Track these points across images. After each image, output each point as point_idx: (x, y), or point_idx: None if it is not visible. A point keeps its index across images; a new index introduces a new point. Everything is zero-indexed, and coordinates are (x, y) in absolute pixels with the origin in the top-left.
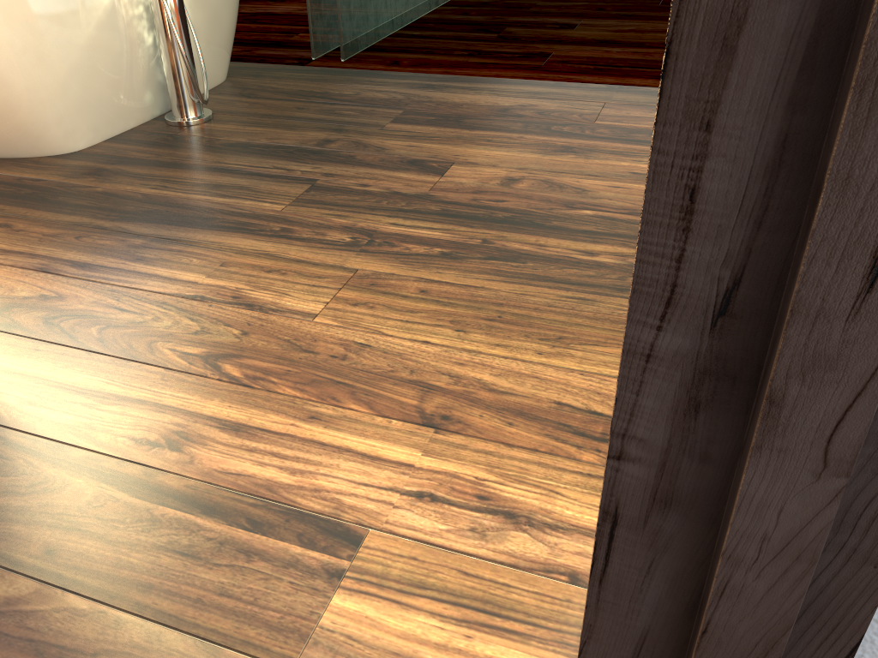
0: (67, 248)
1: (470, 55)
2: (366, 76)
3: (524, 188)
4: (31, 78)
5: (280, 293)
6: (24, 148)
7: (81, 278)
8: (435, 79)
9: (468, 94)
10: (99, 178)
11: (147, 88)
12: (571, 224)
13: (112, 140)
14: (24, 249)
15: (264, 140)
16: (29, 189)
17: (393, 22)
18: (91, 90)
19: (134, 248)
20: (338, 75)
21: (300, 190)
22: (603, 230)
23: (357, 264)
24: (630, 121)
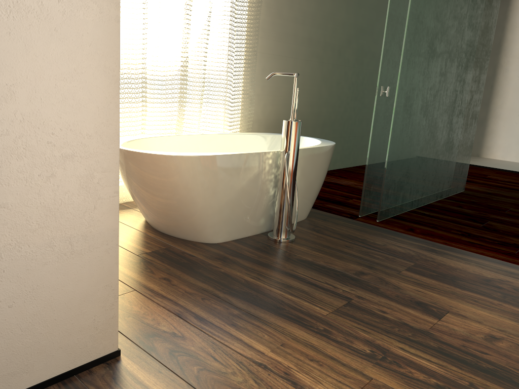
0: (195, 304)
1: (462, 234)
2: (391, 234)
3: (503, 347)
4: (206, 202)
5: (316, 380)
6: (190, 235)
7: (197, 327)
8: (438, 246)
9: (460, 262)
10: (223, 263)
11: (263, 216)
12: None
13: (236, 240)
14: (172, 298)
15: (322, 262)
16: (186, 260)
17: (412, 204)
18: (234, 213)
19: (232, 316)
20: (373, 230)
21: (340, 303)
22: None
23: (373, 373)
24: None
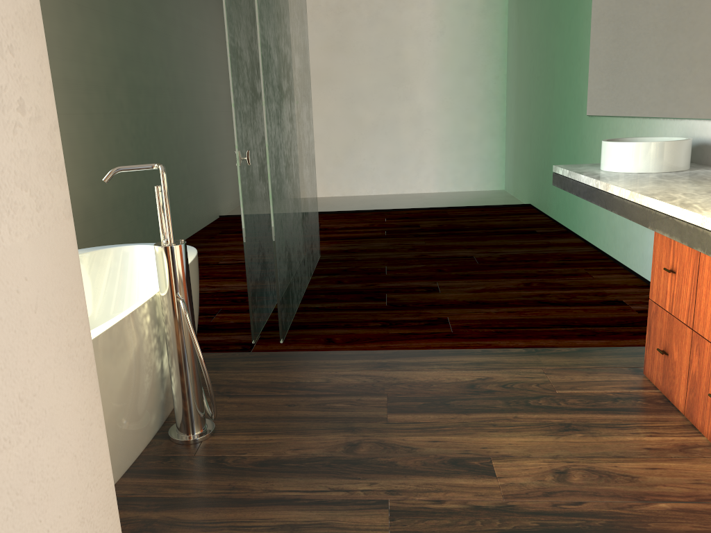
0: None
1: (384, 326)
2: (318, 358)
3: (581, 481)
4: None
5: None
6: None
7: None
8: (381, 355)
9: (424, 371)
10: None
11: (154, 411)
12: (668, 525)
13: (131, 473)
14: None
15: (291, 452)
16: None
17: (298, 299)
18: (120, 431)
19: None
20: (292, 360)
21: (384, 519)
22: (700, 527)
23: None
24: (582, 386)
